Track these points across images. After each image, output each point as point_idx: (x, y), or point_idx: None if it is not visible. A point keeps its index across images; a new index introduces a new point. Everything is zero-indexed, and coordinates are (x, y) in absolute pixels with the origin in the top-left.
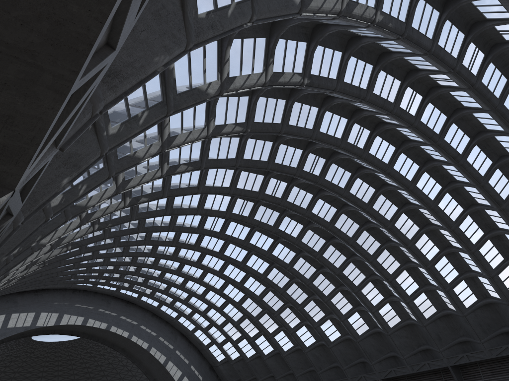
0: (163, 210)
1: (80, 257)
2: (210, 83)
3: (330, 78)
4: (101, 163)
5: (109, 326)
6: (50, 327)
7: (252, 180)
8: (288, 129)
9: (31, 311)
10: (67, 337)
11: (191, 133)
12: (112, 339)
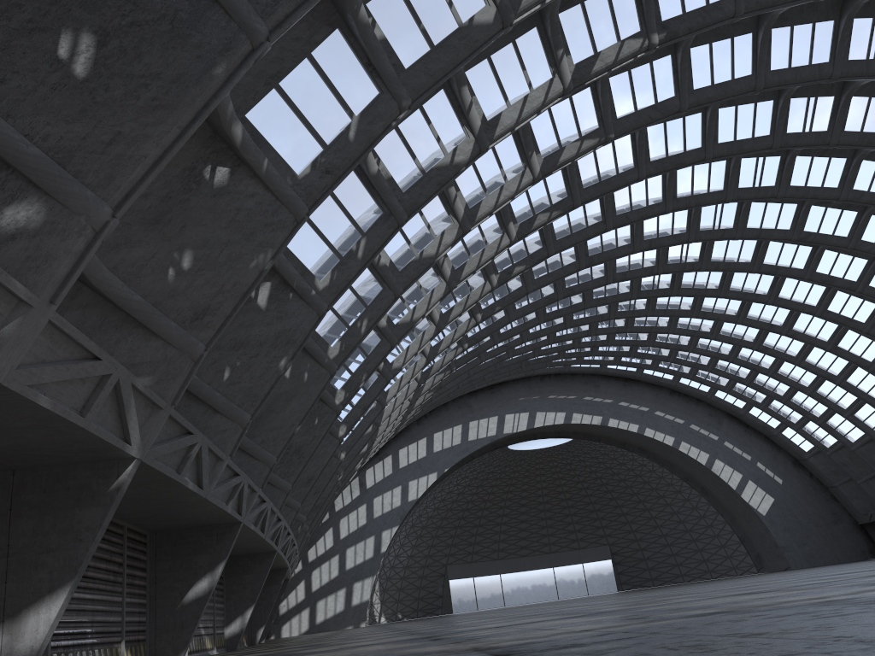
0: (573, 263)
1: (504, 344)
2: (454, 148)
3: (714, 3)
4: (377, 286)
5: (605, 419)
6: (526, 431)
7: (705, 176)
8: (696, 98)
9: (491, 415)
10: (555, 440)
11: (502, 188)
12: (618, 436)
